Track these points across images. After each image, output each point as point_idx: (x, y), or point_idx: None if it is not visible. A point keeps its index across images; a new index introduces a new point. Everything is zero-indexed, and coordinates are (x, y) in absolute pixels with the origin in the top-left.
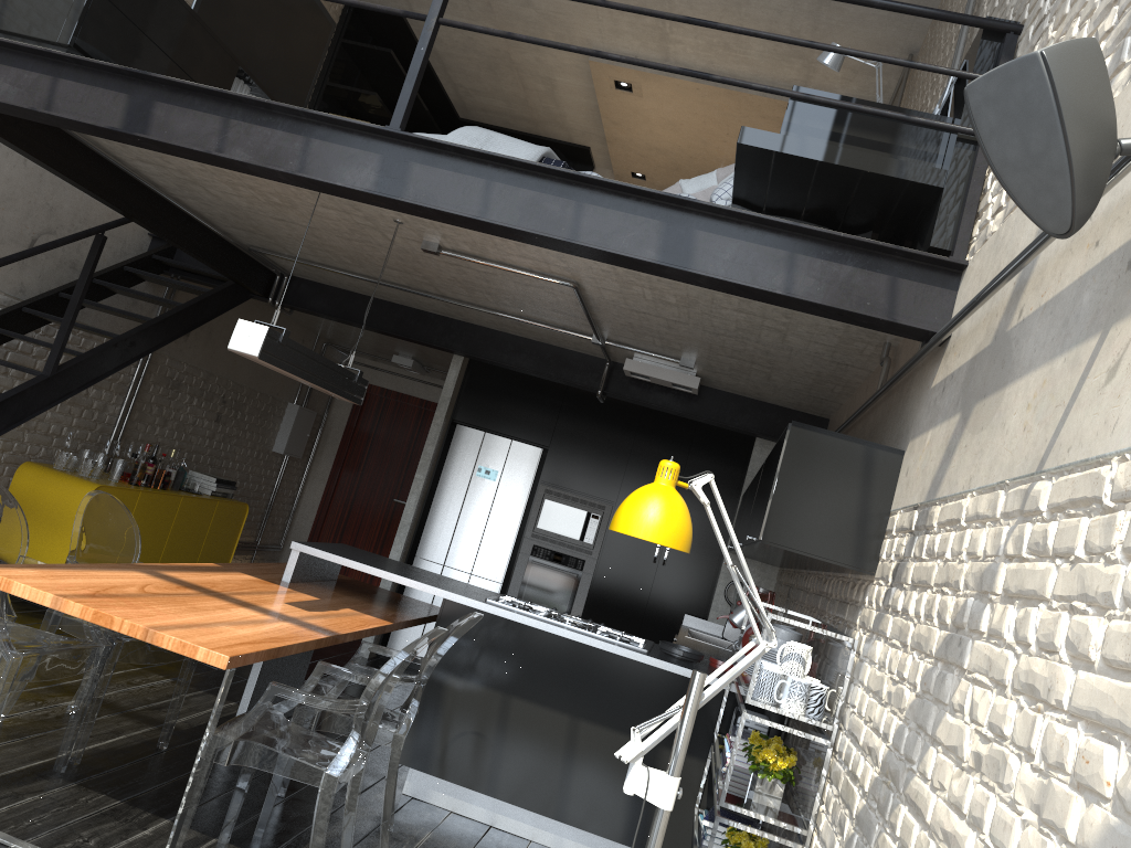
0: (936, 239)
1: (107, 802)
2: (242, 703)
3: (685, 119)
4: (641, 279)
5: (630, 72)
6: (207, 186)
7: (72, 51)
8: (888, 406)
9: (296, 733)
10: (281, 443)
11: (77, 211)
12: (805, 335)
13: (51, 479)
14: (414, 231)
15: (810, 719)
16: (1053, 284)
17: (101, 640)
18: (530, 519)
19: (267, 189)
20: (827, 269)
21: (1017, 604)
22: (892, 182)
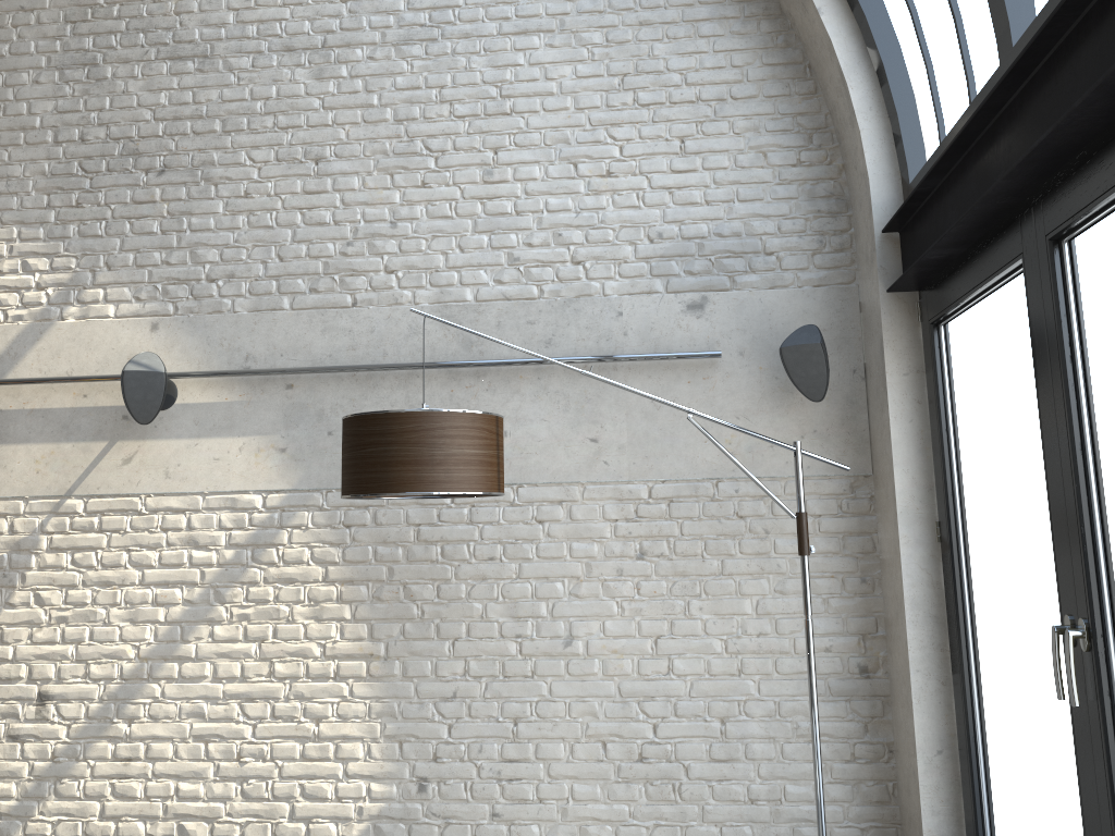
0: None
1: None
2: None
3: None
4: None
5: None
6: None
7: None
8: None
9: None
10: None
11: None
12: None
13: None
14: None
15: None
16: (37, 400)
17: None
18: None
19: None
20: None
21: (70, 552)
22: None
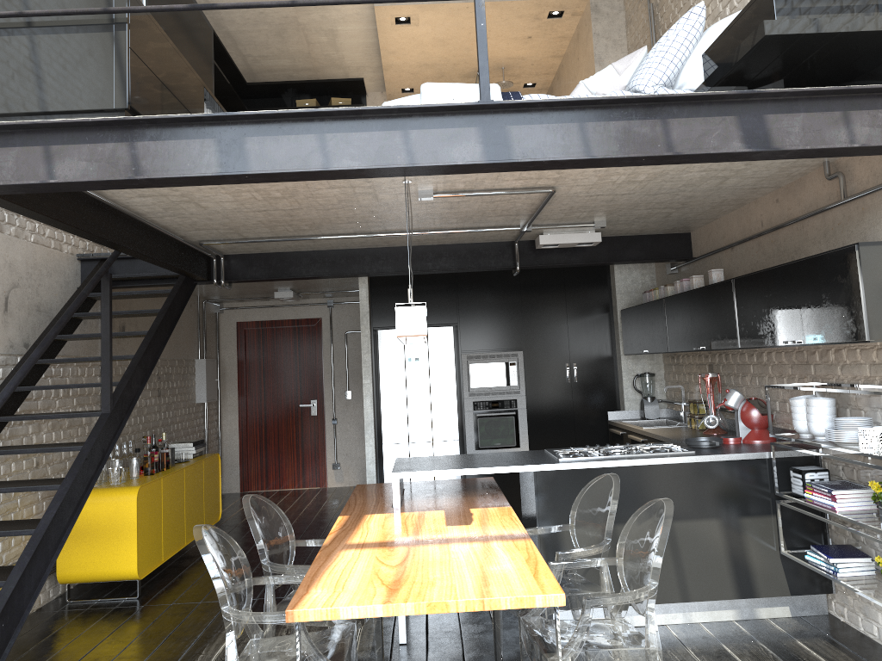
0: None
1: None
2: (400, 617)
3: (453, 35)
4: (627, 169)
5: (410, 7)
6: (202, 201)
7: (127, 113)
8: (857, 209)
9: (574, 628)
10: (201, 394)
11: (27, 259)
12: (749, 174)
13: (94, 498)
14: (416, 185)
15: None
16: None
17: (349, 621)
18: (463, 383)
19: (277, 187)
20: (875, 117)
21: None
22: None
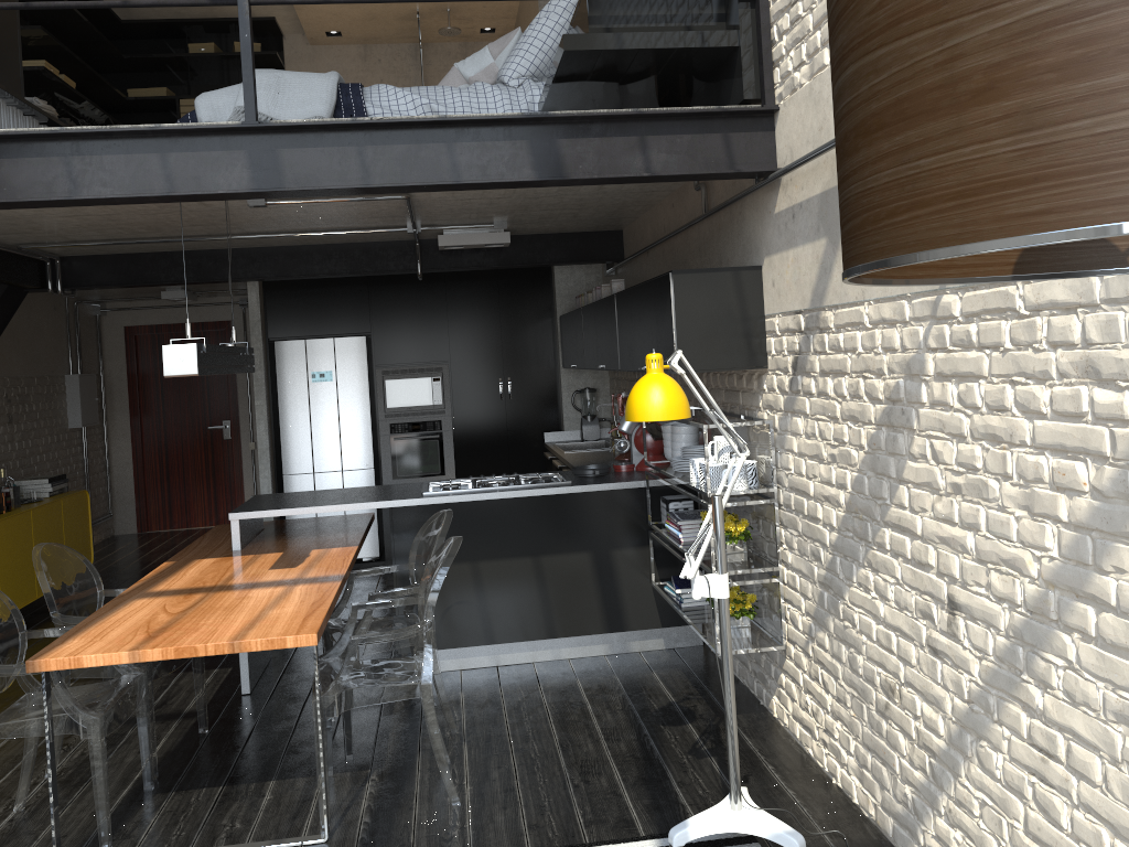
0: (746, 92)
1: (213, 792)
2: (242, 666)
3: None
4: None
5: None
6: None
7: None
8: (717, 225)
9: (365, 667)
10: (75, 417)
11: None
12: None
13: None
14: None
15: (756, 490)
16: None
17: (137, 670)
18: (379, 403)
19: None
20: (673, 142)
21: (954, 381)
22: (697, 51)
